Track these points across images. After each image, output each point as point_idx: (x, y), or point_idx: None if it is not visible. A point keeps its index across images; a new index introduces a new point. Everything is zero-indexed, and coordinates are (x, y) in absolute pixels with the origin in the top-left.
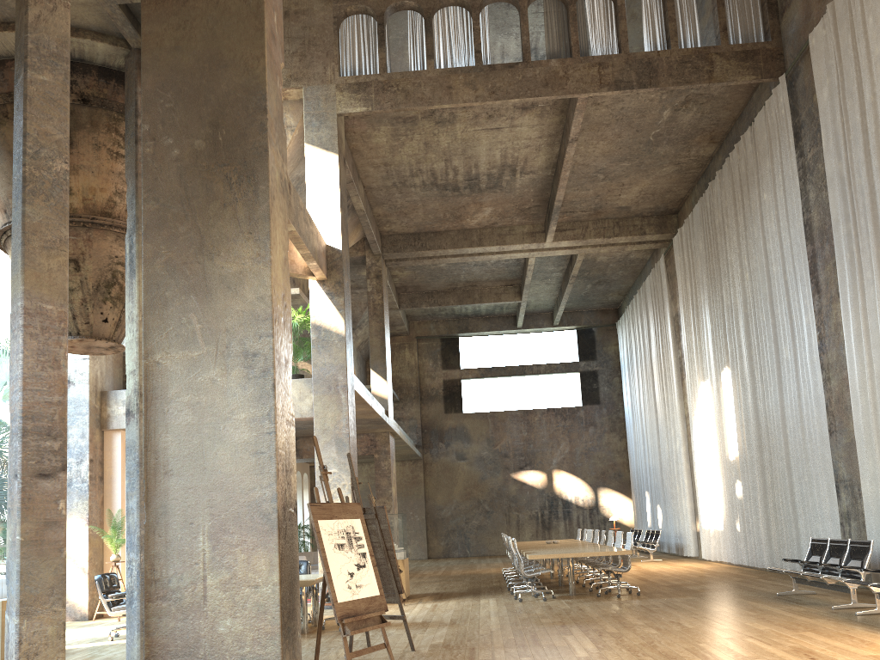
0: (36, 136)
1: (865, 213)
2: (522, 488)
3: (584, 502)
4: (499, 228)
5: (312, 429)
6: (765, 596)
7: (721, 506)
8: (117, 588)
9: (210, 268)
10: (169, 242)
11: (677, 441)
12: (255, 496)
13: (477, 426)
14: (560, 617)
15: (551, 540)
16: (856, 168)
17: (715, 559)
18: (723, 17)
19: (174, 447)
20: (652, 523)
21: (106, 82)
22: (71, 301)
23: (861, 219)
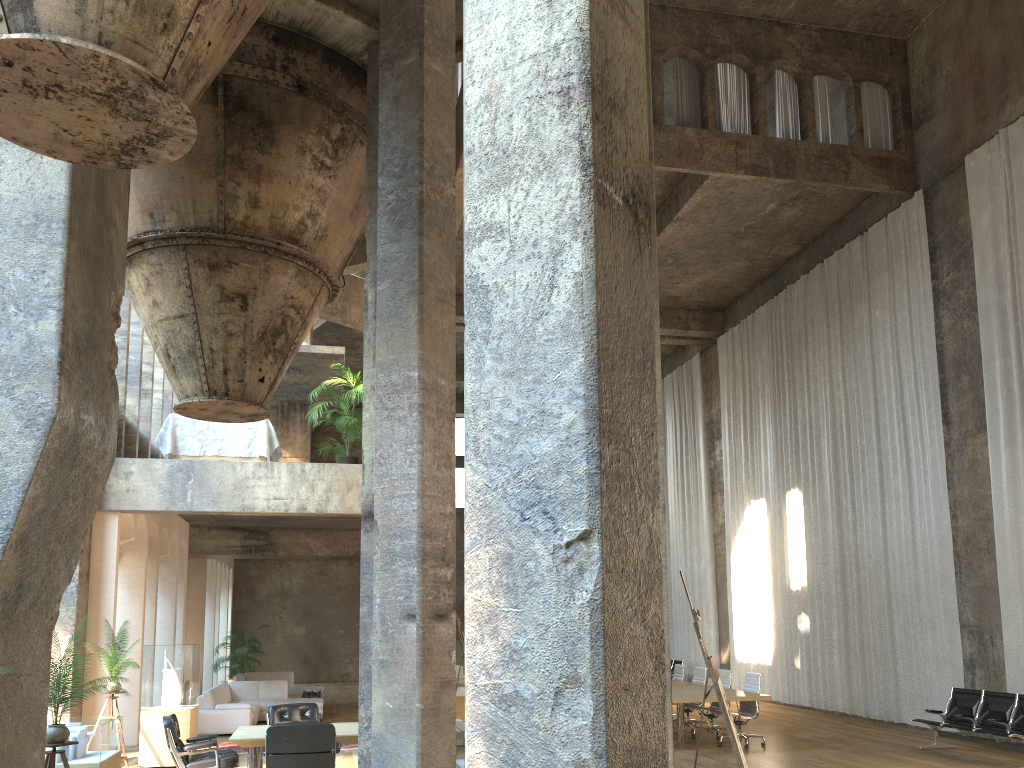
0: (431, 145)
1: None
2: None
3: None
4: None
5: (305, 520)
6: (910, 750)
7: (771, 639)
8: (178, 735)
9: None
10: None
11: (702, 561)
12: None
13: None
14: None
15: None
16: None
17: None
18: (860, 117)
19: None
20: None
21: (329, 68)
22: (226, 349)
23: None
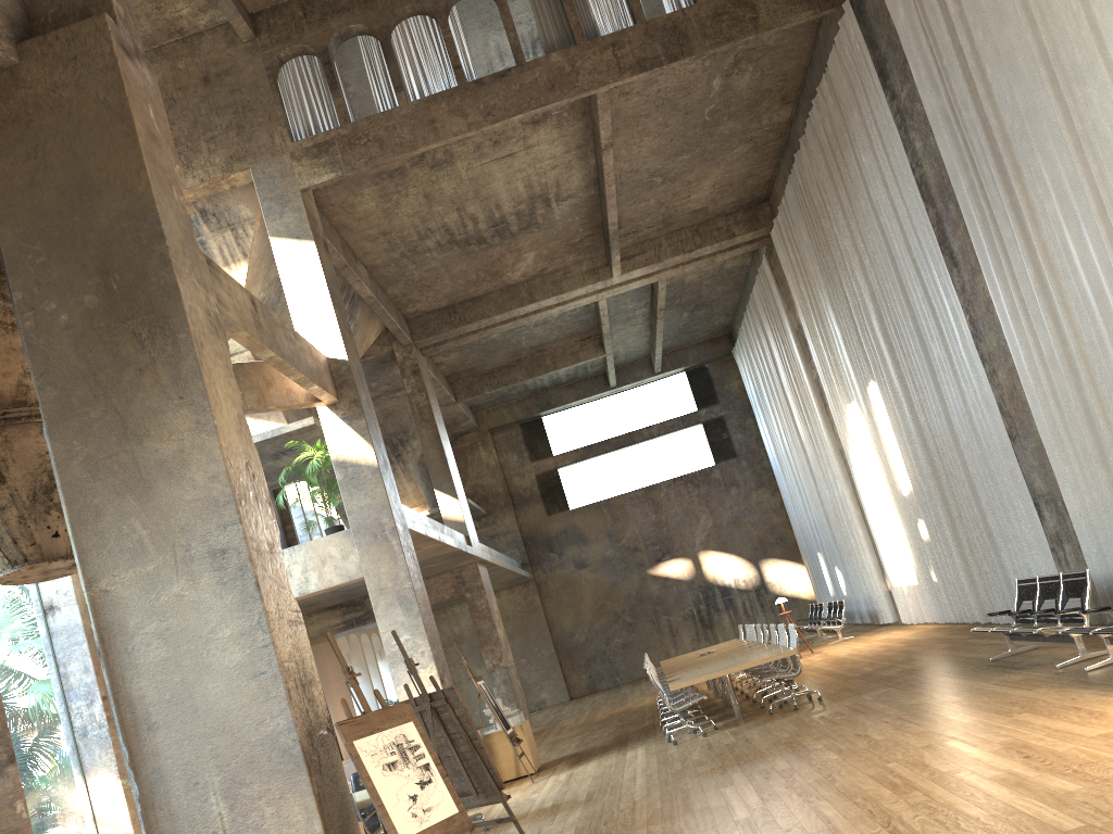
0: None
1: (985, 155)
2: (665, 585)
3: (747, 583)
4: (551, 273)
5: None
6: (976, 667)
7: (908, 555)
8: None
9: (141, 455)
10: (83, 435)
11: (838, 484)
12: (268, 730)
13: (591, 522)
14: (721, 759)
15: (717, 639)
16: (960, 101)
17: (918, 622)
18: None
19: (151, 692)
20: (835, 591)
21: None
22: (6, 522)
23: (982, 164)
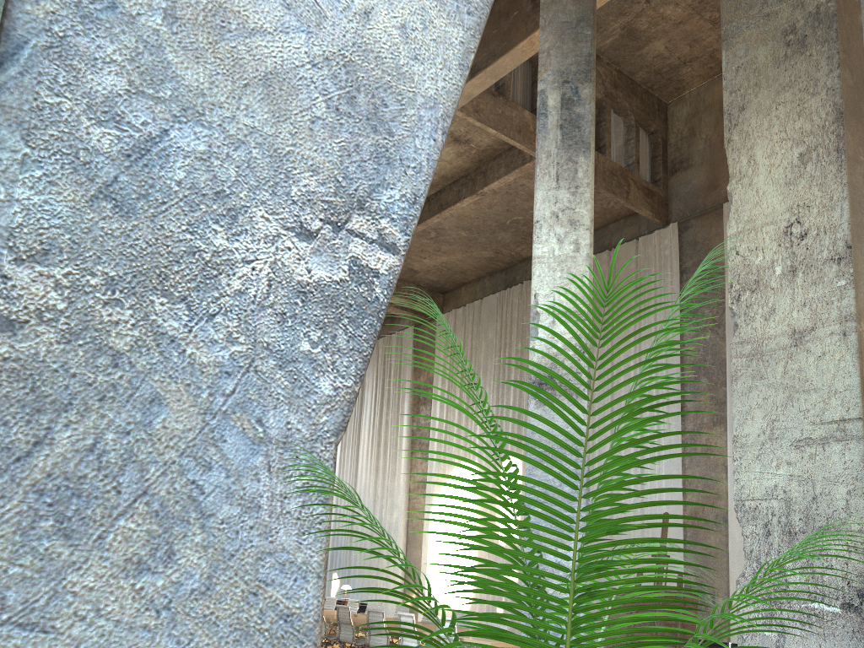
0: None
1: None
2: None
3: None
4: None
5: None
6: None
7: (471, 588)
8: None
9: None
10: None
11: (395, 512)
12: None
13: None
14: None
15: None
16: None
17: None
18: (638, 151)
19: None
20: None
21: None
22: None
23: None
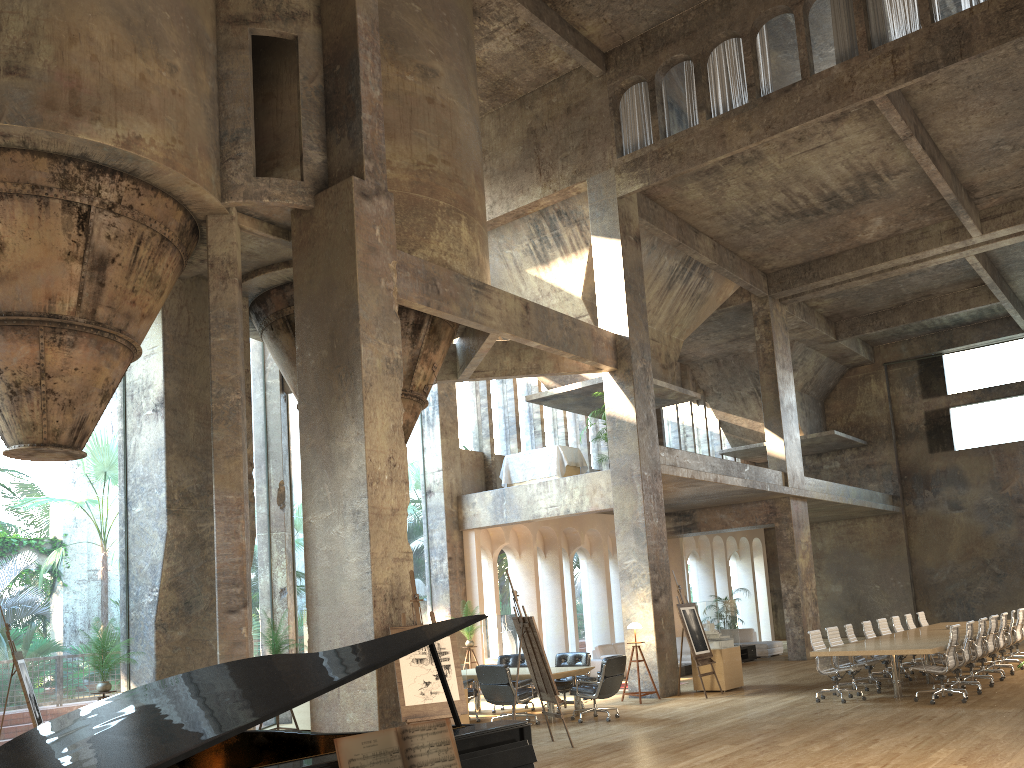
0: (218, 381)
1: None
2: None
3: None
4: (908, 233)
5: (694, 502)
6: None
7: None
8: None
9: (333, 448)
10: (312, 431)
11: None
12: (362, 621)
13: (975, 466)
14: (791, 724)
15: None
16: None
17: None
18: None
19: (319, 584)
20: None
21: None
22: None
23: None
